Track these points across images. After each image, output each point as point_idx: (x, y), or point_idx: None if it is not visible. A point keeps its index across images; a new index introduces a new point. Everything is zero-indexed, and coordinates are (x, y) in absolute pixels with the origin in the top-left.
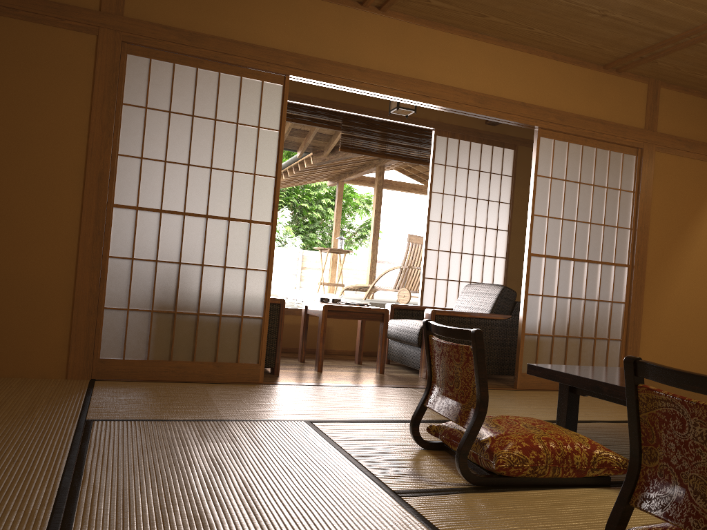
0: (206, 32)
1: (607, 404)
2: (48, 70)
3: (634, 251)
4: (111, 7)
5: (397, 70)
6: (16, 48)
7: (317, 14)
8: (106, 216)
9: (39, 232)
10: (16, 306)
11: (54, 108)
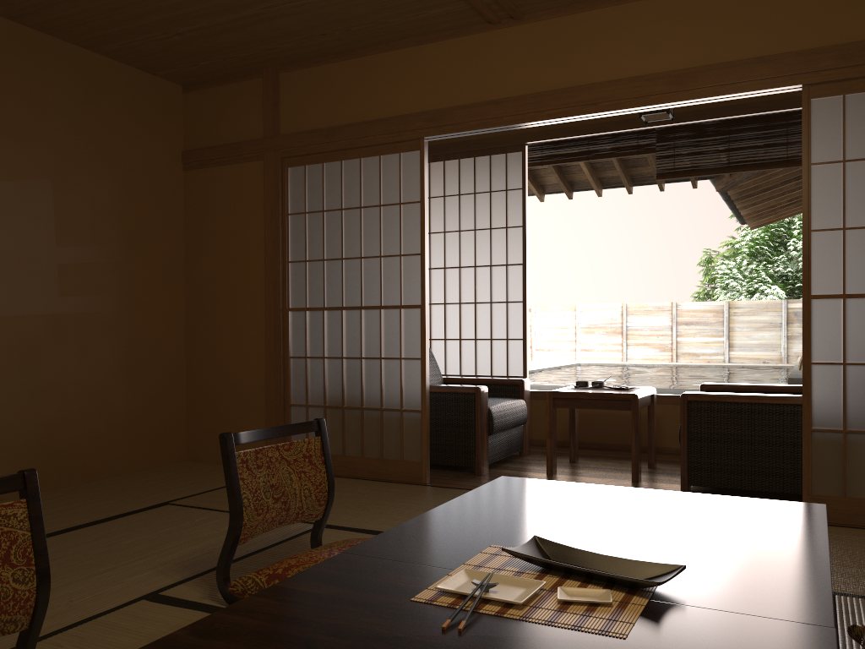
0: (343, 123)
1: None
2: (236, 201)
3: None
4: (270, 131)
5: (547, 85)
6: (217, 190)
7: (445, 57)
8: (284, 320)
9: (240, 341)
10: (232, 405)
11: (242, 233)
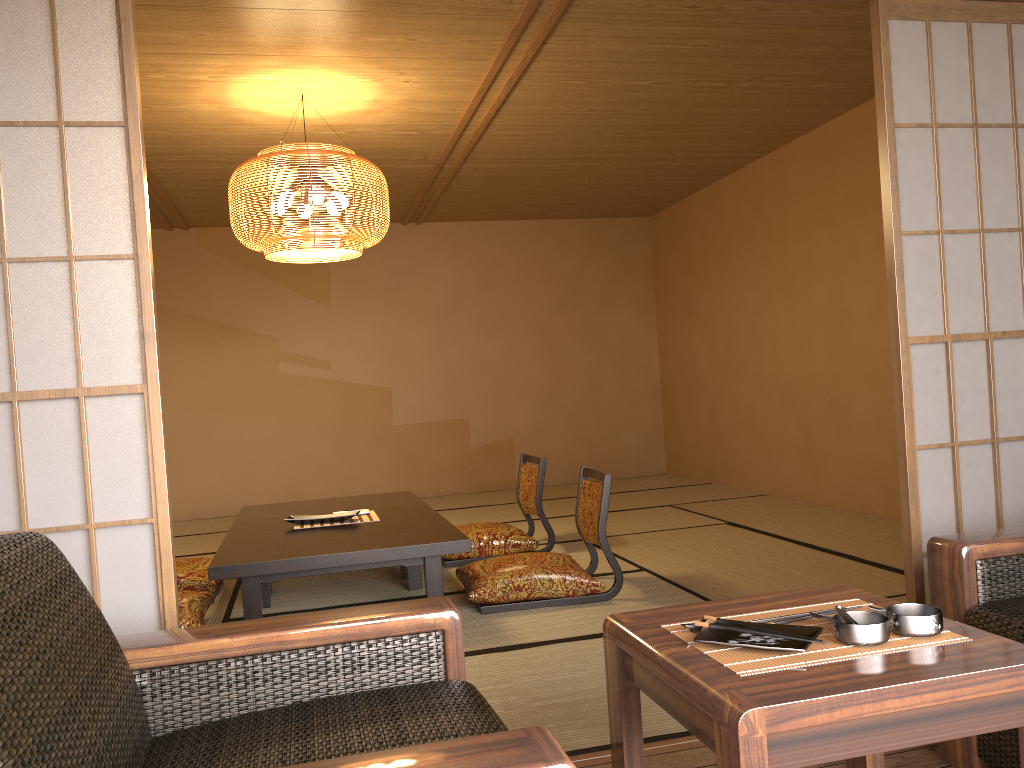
0: None
1: None
2: None
3: None
4: None
5: None
6: None
7: None
8: None
9: None
10: None
11: None
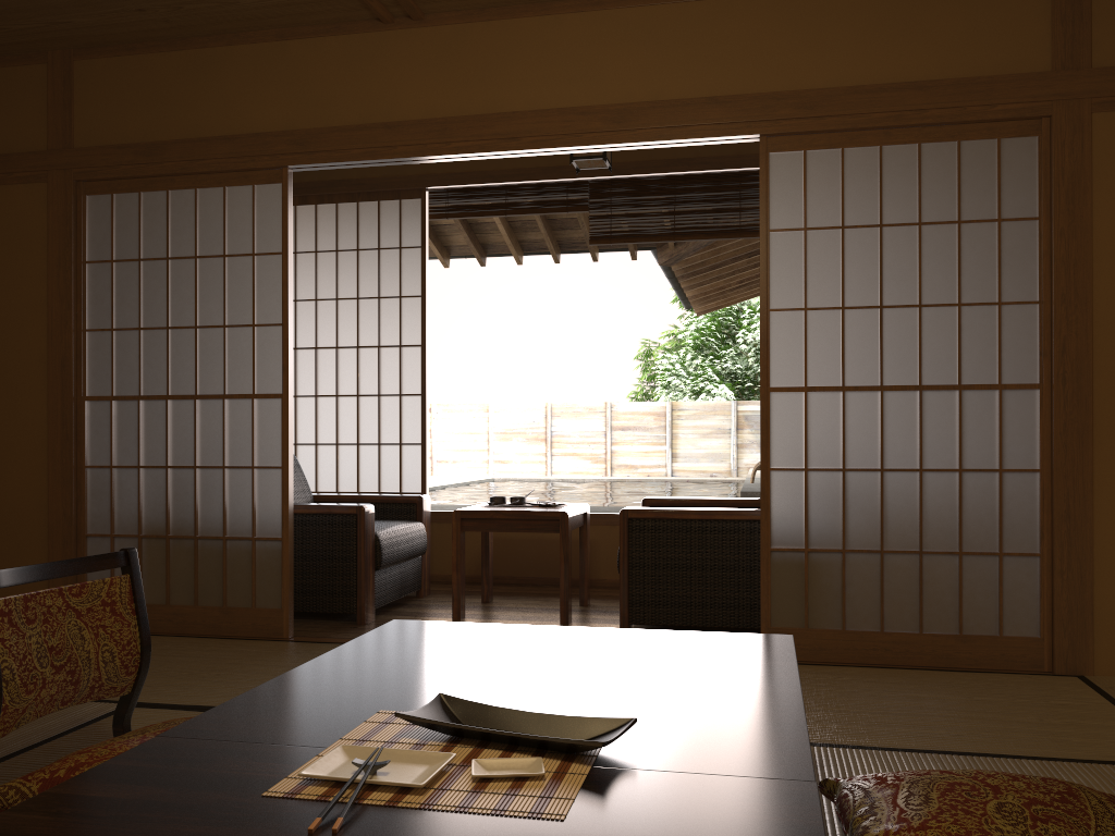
0: (170, 138)
1: (882, 700)
2: (3, 240)
3: (1052, 352)
4: (58, 141)
5: (454, 109)
6: None
7: (318, 60)
8: (77, 413)
9: (8, 444)
10: None
11: (12, 286)
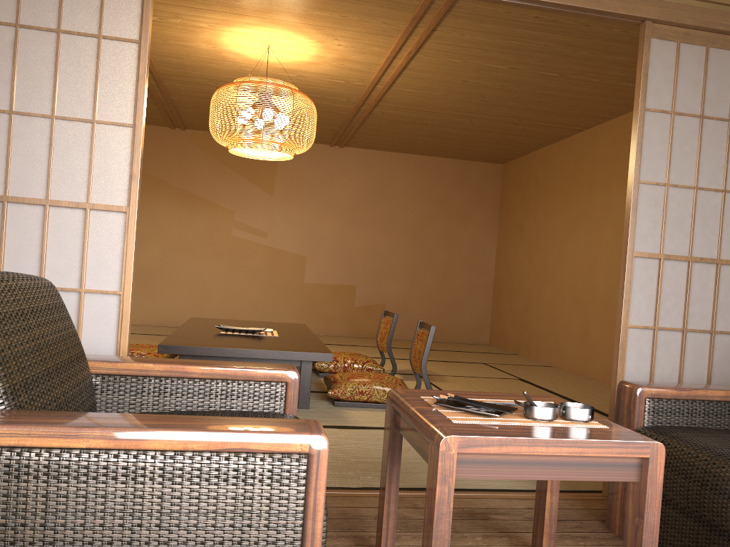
0: None
1: None
2: None
3: None
4: None
5: None
6: None
7: None
8: None
9: None
10: None
11: None
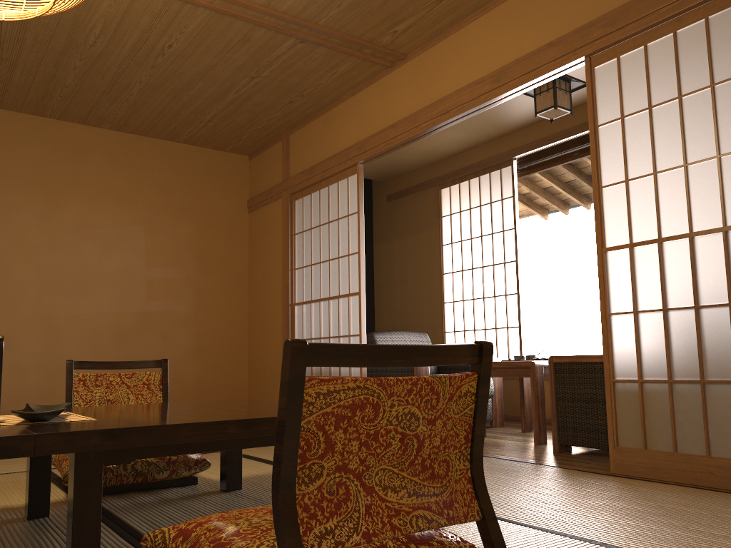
0: (318, 162)
1: (620, 503)
2: (270, 229)
3: None
4: (285, 176)
5: (421, 105)
6: (262, 224)
7: (367, 99)
8: (292, 312)
9: (271, 330)
10: (267, 378)
11: (273, 251)
